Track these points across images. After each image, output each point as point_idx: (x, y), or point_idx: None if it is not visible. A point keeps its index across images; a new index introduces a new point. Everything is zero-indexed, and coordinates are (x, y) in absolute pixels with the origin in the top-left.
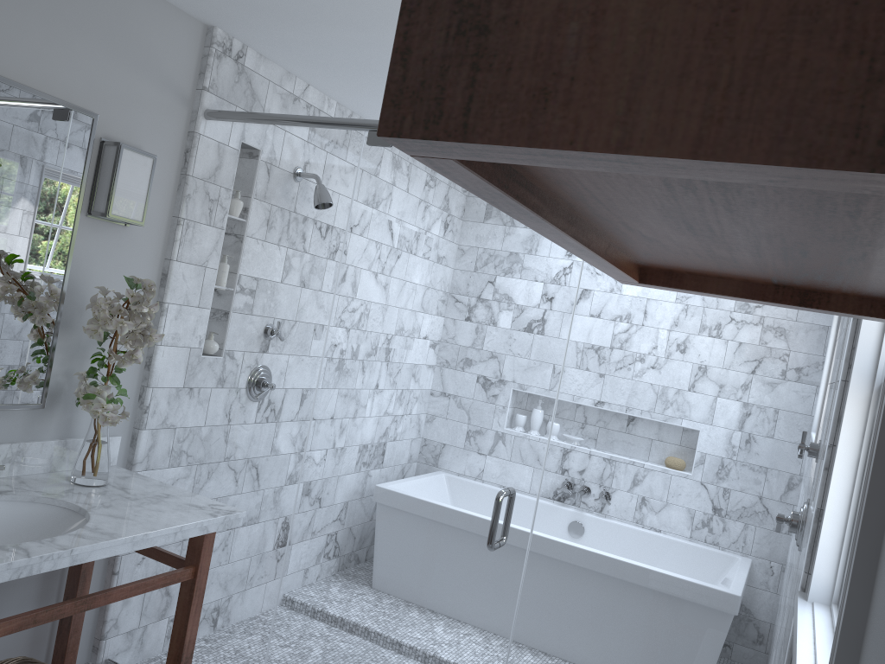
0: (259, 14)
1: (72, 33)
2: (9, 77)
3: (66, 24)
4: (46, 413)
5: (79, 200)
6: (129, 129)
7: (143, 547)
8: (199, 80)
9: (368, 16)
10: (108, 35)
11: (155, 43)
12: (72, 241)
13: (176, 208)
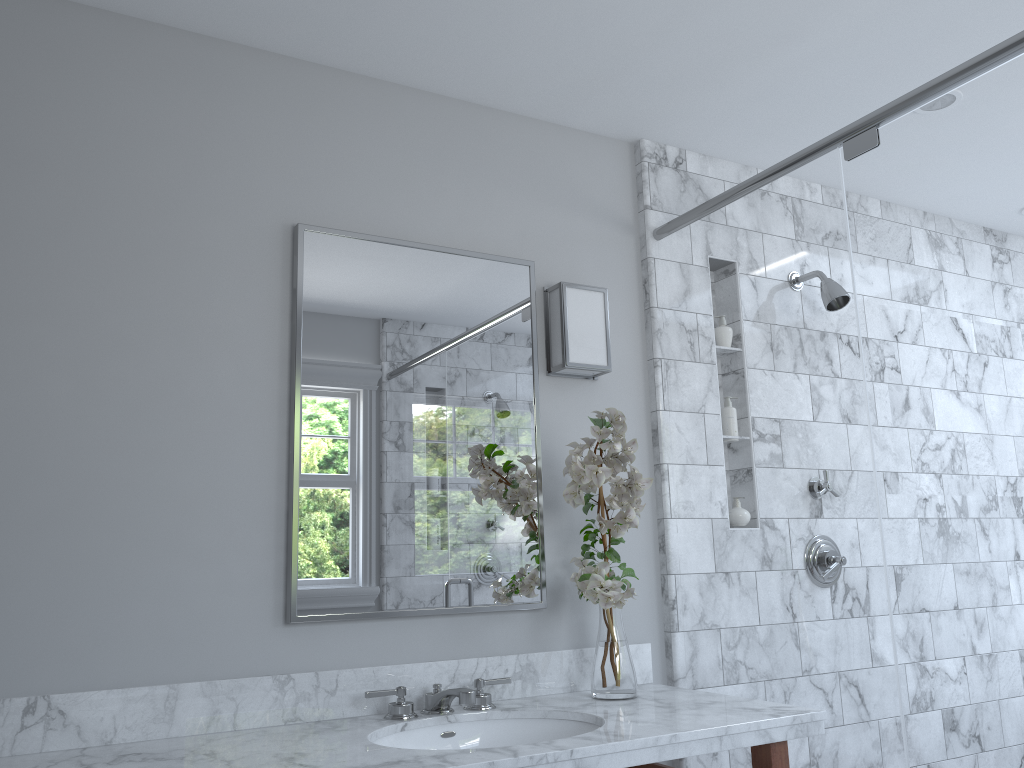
0: (675, 89)
1: (489, 187)
2: (437, 245)
3: (482, 180)
4: (551, 616)
5: (532, 356)
6: (572, 272)
7: (674, 756)
8: (638, 202)
9: (794, 10)
10: (527, 180)
11: (579, 176)
12: (535, 404)
13: (649, 349)
